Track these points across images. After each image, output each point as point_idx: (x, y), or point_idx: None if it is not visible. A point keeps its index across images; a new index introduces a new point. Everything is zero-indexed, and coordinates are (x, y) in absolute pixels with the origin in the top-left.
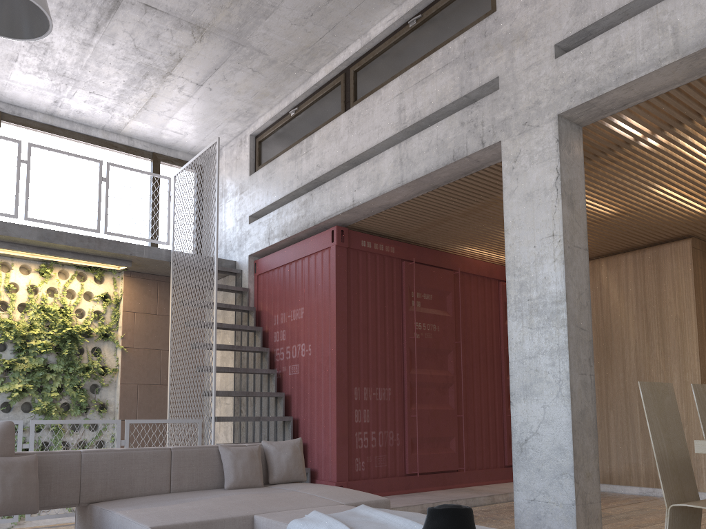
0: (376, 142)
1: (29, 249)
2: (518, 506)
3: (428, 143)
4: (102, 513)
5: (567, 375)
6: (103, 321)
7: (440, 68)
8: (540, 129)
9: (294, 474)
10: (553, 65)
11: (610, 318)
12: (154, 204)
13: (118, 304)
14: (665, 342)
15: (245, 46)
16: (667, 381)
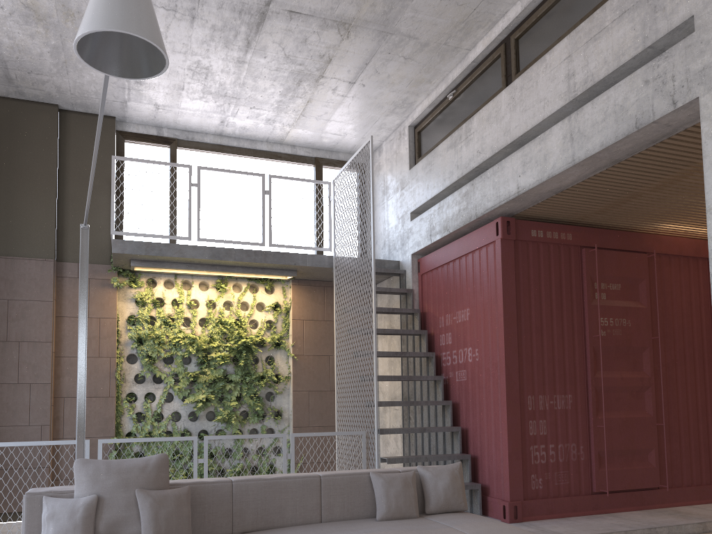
0: (542, 118)
1: (203, 268)
2: None
3: (604, 111)
4: None
5: None
6: (275, 330)
7: (616, 18)
8: None
9: (453, 503)
10: None
11: None
12: (318, 210)
13: (288, 312)
14: None
15: (394, 34)
16: None
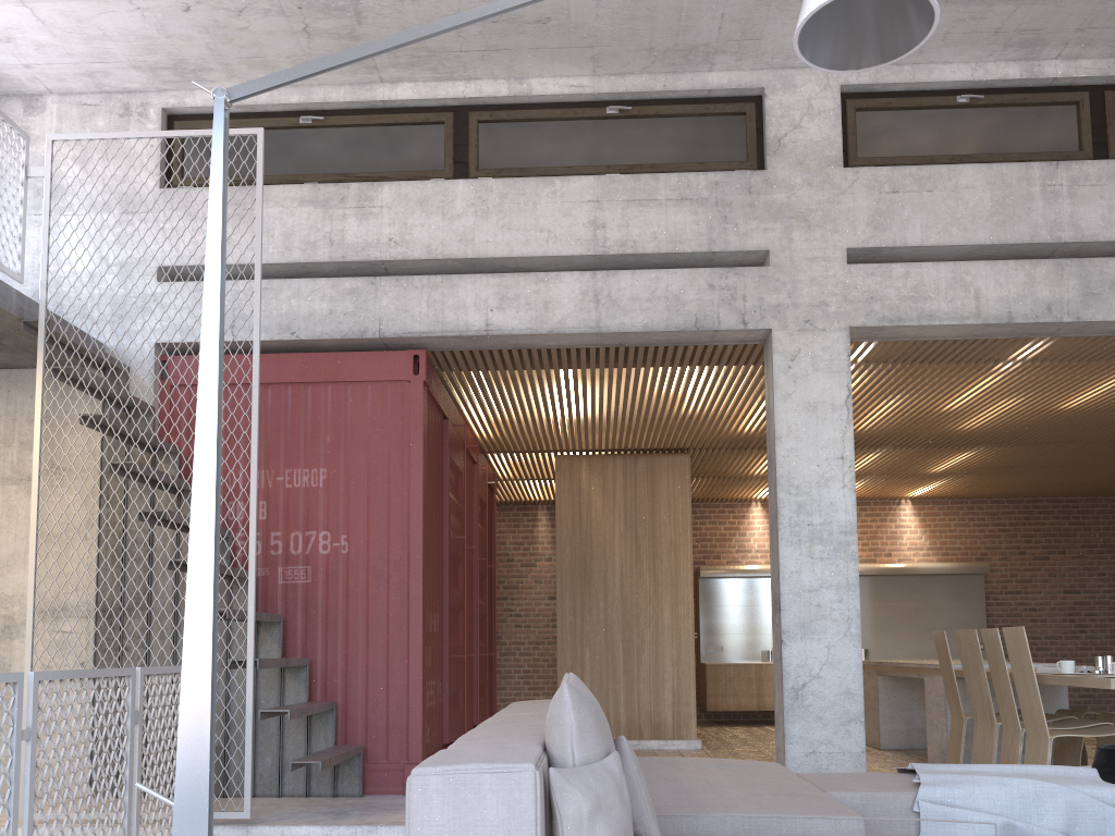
0: (543, 253)
1: None
2: (792, 761)
3: (650, 291)
4: None
5: (857, 613)
6: None
7: (673, 199)
8: (828, 335)
9: None
10: (844, 270)
11: (591, 532)
12: None
13: None
14: (657, 569)
15: None
16: (657, 614)
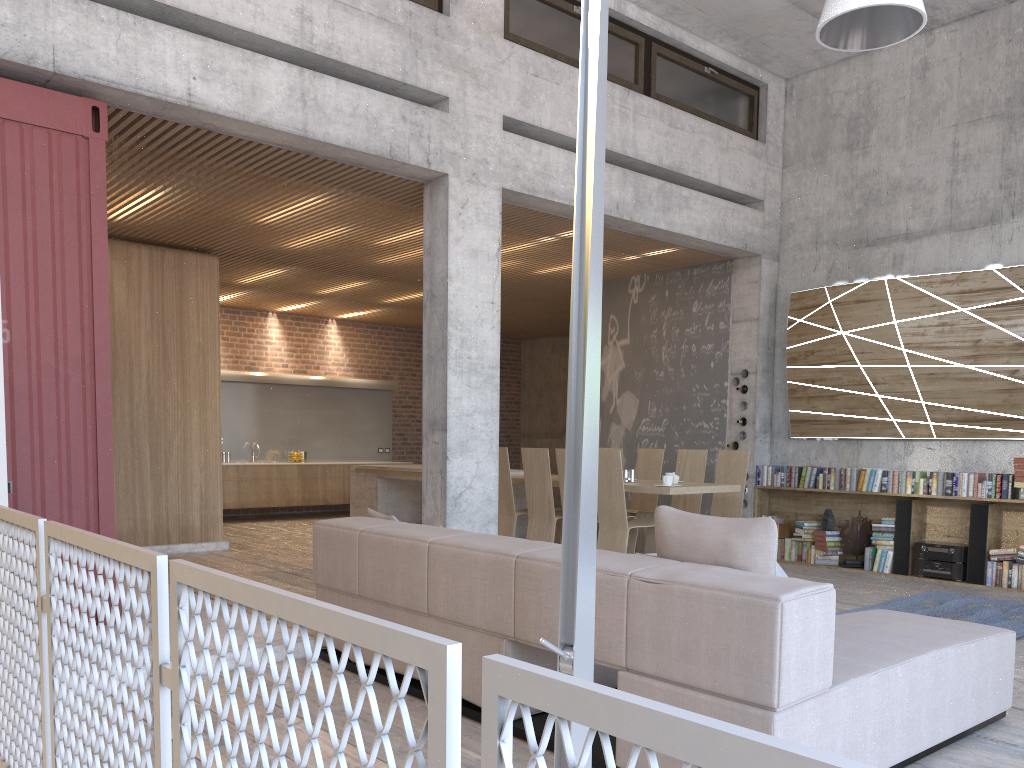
0: (251, 29)
1: None
2: None
3: (353, 106)
4: None
5: (497, 434)
6: None
7: (374, 15)
8: (487, 191)
9: None
10: (501, 135)
11: (114, 327)
12: None
13: None
14: (185, 372)
15: None
16: (186, 418)
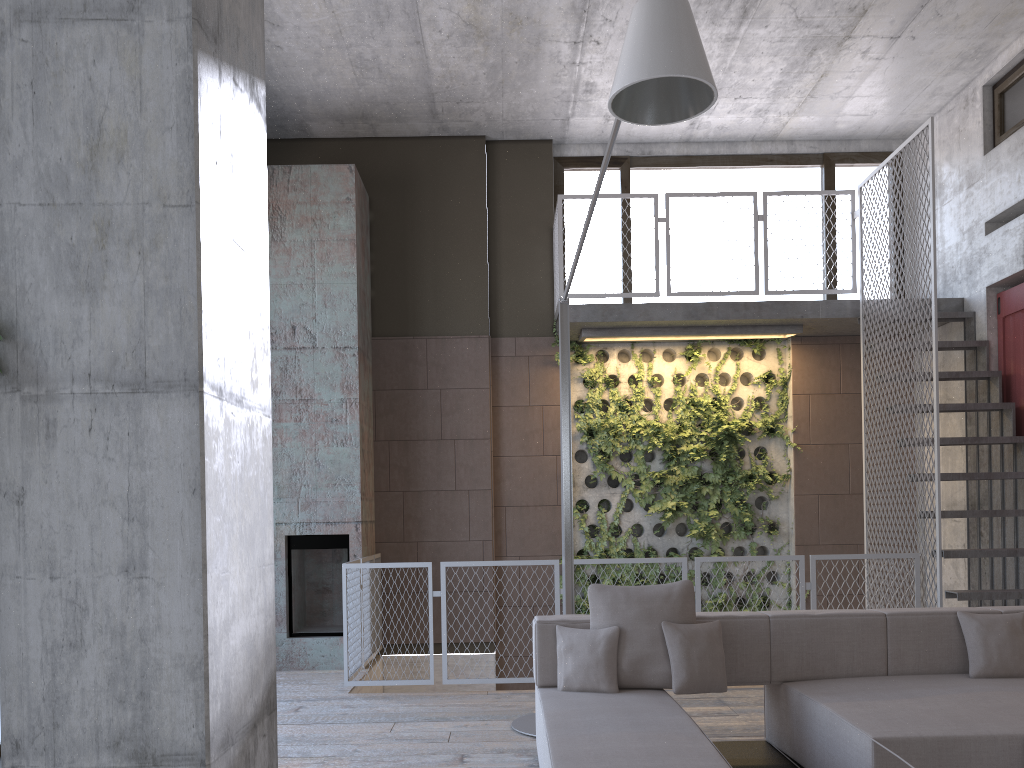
0: None
1: (673, 332)
2: None
3: None
4: (801, 700)
5: None
6: (767, 411)
7: None
8: None
9: None
10: None
11: None
12: (828, 232)
13: (785, 384)
14: None
15: None
16: None
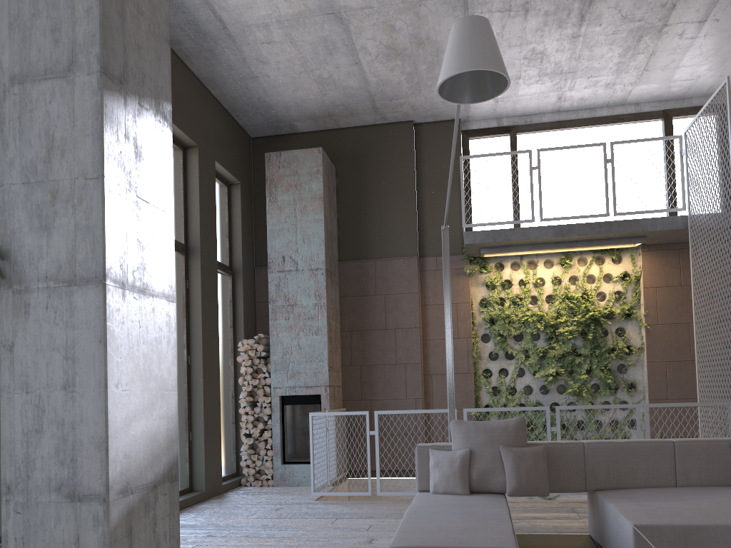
0: None
1: (547, 247)
2: None
3: None
4: (602, 502)
5: None
6: (624, 300)
7: None
8: None
9: None
10: None
11: None
12: (668, 167)
13: (638, 281)
14: None
15: None
16: None
